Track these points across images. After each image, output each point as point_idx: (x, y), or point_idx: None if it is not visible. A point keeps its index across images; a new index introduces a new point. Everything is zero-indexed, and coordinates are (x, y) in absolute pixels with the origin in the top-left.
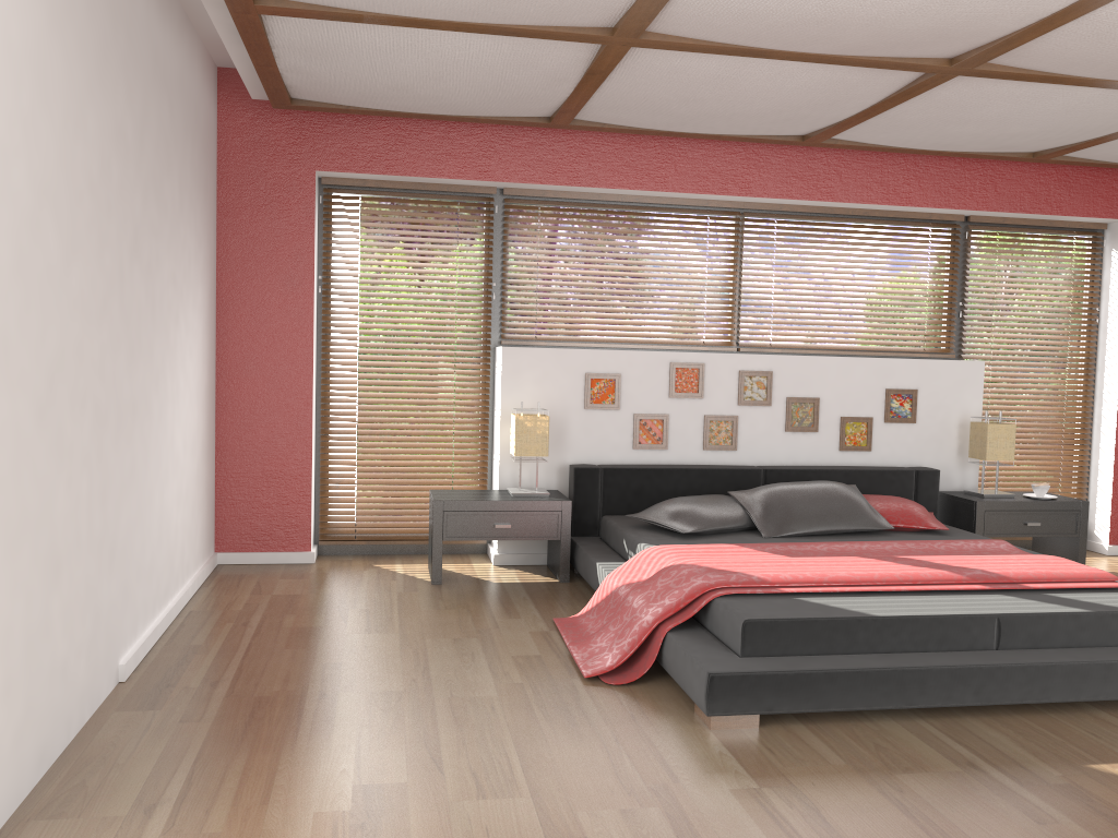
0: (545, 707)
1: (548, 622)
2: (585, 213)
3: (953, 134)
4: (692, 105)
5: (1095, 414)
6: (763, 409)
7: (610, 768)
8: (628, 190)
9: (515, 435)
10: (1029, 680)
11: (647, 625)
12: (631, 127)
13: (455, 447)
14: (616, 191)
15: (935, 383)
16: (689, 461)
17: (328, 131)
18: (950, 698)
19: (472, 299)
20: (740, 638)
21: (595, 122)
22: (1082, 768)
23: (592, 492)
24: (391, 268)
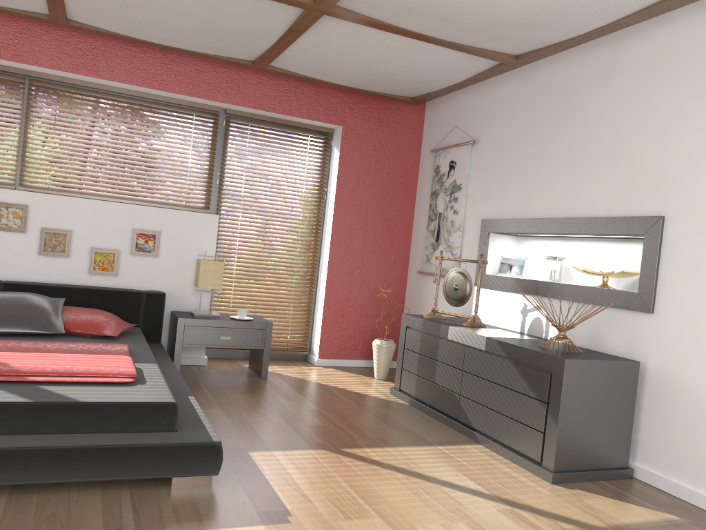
0: None
1: None
2: None
3: (145, 23)
4: None
5: (320, 264)
6: (19, 235)
7: None
8: None
9: None
10: None
11: None
12: None
13: None
14: None
15: (176, 228)
16: None
17: None
18: None
19: None
20: None
21: None
22: None
23: None
24: None
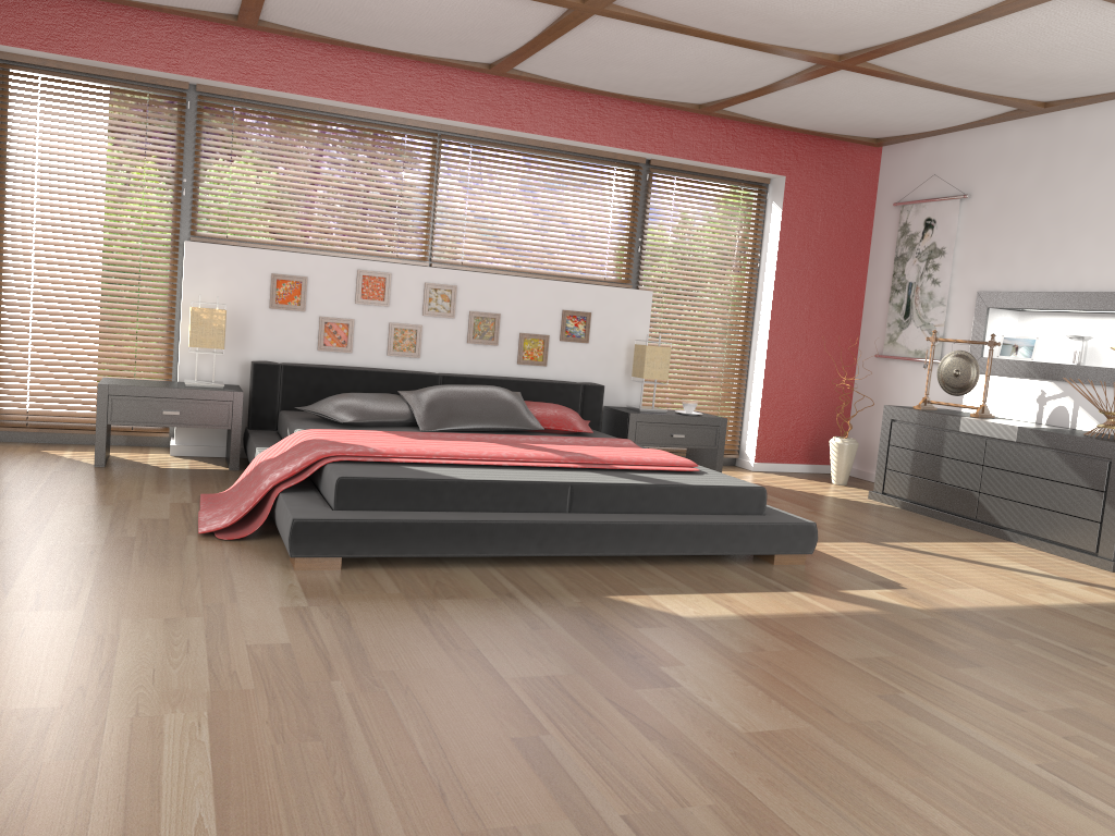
0: (145, 553)
1: (195, 497)
2: (283, 119)
3: (616, 76)
4: (364, 16)
5: (752, 347)
6: (447, 321)
7: (178, 593)
8: (323, 99)
9: (191, 327)
10: (586, 535)
11: (264, 488)
12: (321, 35)
13: (139, 340)
14: (312, 99)
15: (607, 308)
16: (373, 365)
17: (0, 2)
18: (516, 549)
19: (160, 193)
20: (334, 493)
21: (284, 26)
22: (601, 598)
23: (271, 388)
24: (73, 154)
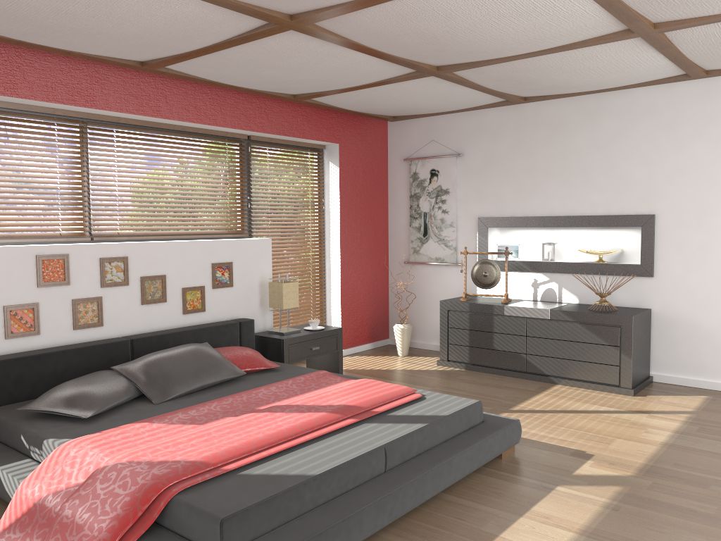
0: None
1: None
2: None
3: (261, 75)
4: (62, 17)
5: (326, 267)
6: (123, 289)
7: None
8: None
9: None
10: (415, 491)
11: None
12: None
13: None
14: None
15: (243, 256)
16: (62, 341)
17: None
18: (376, 526)
19: None
20: (220, 538)
21: None
22: None
23: None
24: None
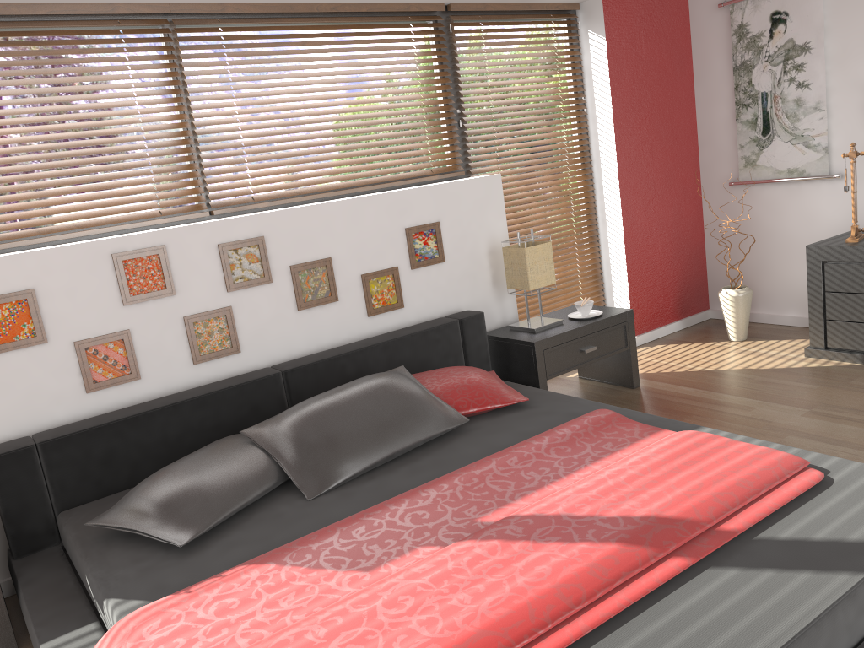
0: None
1: None
2: None
3: None
4: None
5: (598, 208)
6: (264, 289)
7: None
8: None
9: None
10: None
11: None
12: None
13: None
14: None
15: (456, 210)
16: (178, 384)
17: None
18: None
19: None
20: None
21: None
22: None
23: (30, 485)
24: None
